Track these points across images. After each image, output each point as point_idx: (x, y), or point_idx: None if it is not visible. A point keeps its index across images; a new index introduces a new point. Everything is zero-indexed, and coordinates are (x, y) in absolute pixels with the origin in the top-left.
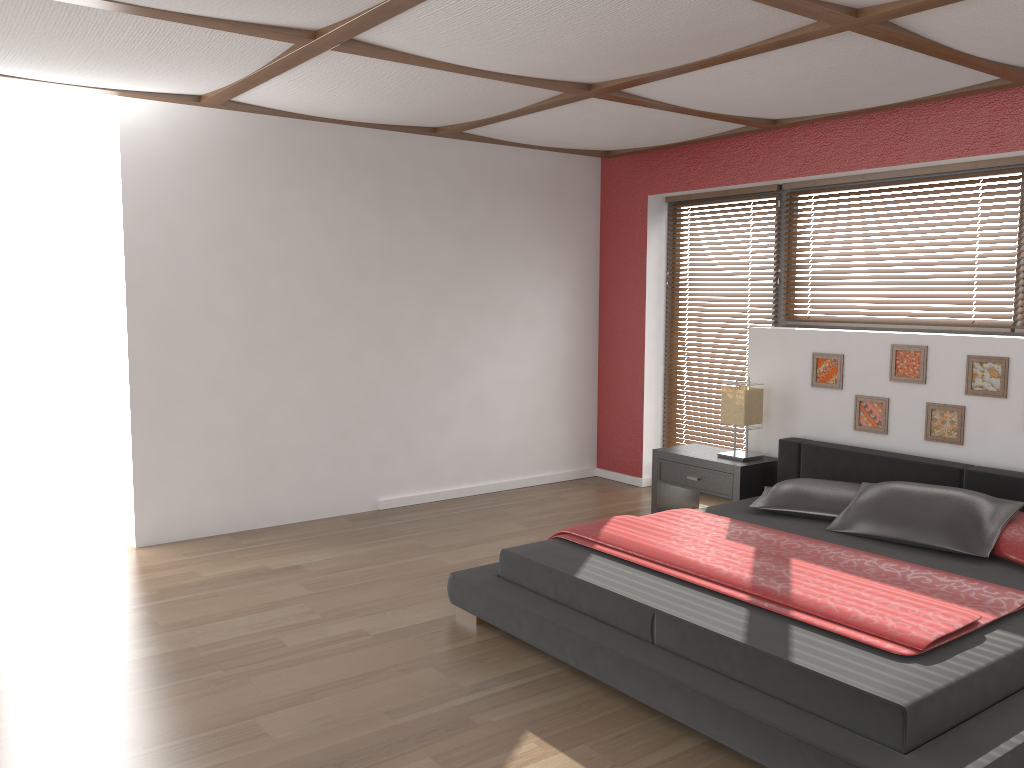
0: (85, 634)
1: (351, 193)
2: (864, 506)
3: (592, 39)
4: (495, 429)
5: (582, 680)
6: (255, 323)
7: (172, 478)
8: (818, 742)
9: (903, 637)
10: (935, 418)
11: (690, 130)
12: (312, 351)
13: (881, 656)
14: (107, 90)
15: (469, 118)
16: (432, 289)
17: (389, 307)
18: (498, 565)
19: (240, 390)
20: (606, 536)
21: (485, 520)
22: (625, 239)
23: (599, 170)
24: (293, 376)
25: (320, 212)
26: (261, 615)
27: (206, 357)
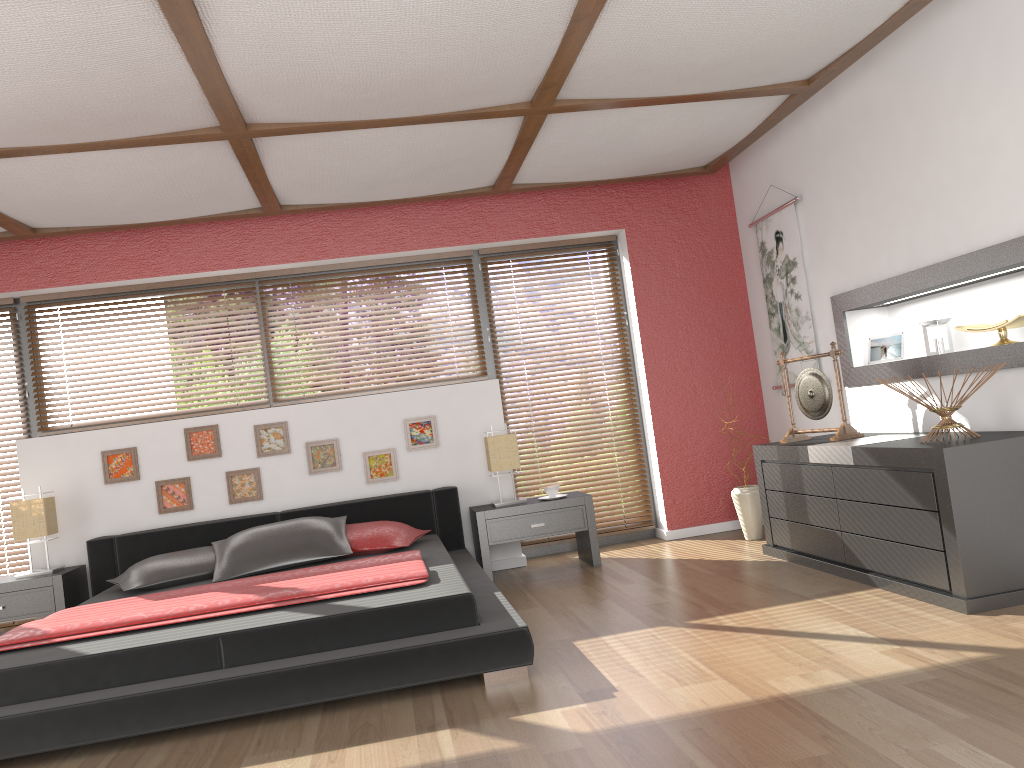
0: None
1: None
2: (240, 551)
3: (40, 93)
4: None
5: (151, 745)
6: None
7: None
8: (436, 640)
9: (410, 575)
10: (236, 483)
11: None
12: None
13: (410, 589)
14: None
15: None
16: None
17: None
18: None
19: None
20: (58, 629)
21: None
22: None
23: None
24: None
25: None
26: None
27: None
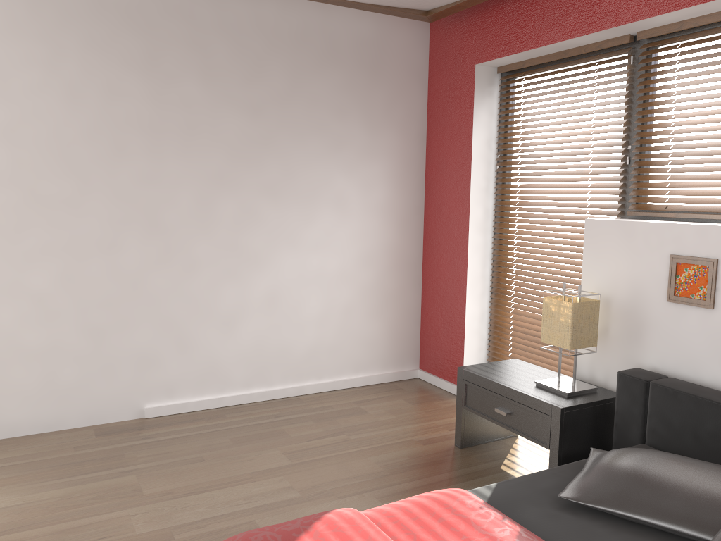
0: None
1: (104, 51)
2: None
3: None
4: (295, 327)
5: None
6: None
7: None
8: None
9: None
10: None
11: None
12: (52, 236)
13: None
14: None
15: None
16: (214, 168)
17: (157, 188)
18: None
19: None
20: None
21: (249, 444)
22: (451, 117)
23: (427, 42)
24: (26, 265)
25: (61, 72)
26: None
27: None
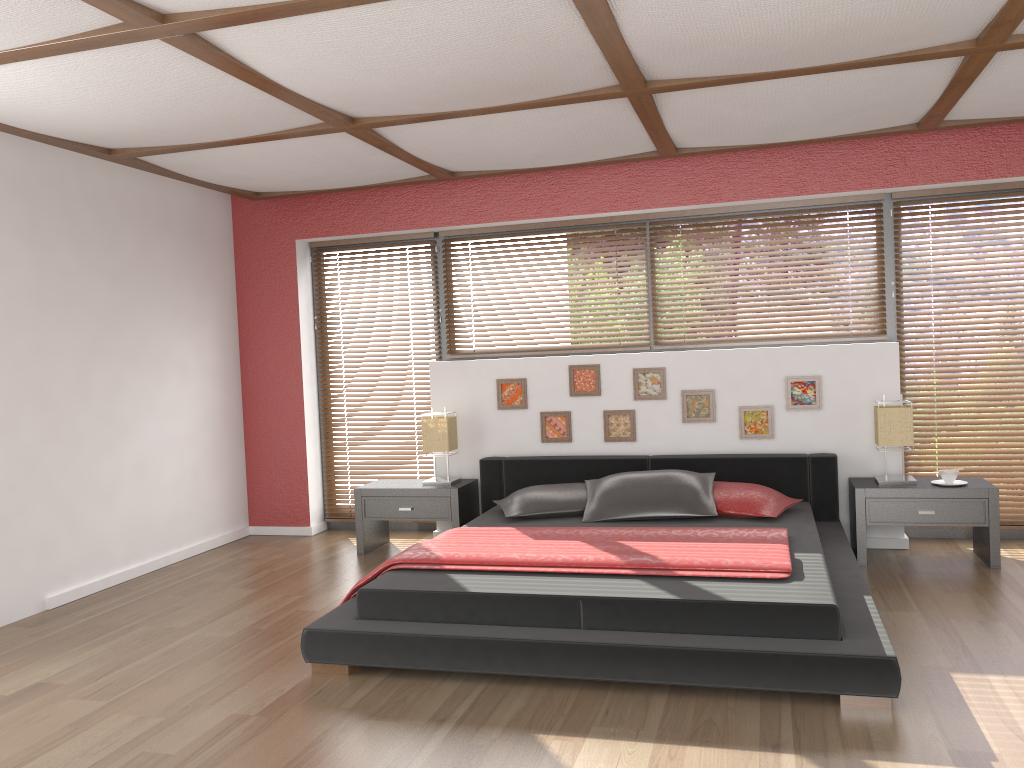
0: None
1: None
2: (609, 496)
3: (458, 72)
4: (159, 495)
5: (514, 685)
6: None
7: None
8: (790, 650)
9: (772, 566)
10: (611, 422)
11: (380, 175)
12: None
13: (770, 583)
14: None
15: (183, 141)
16: (88, 337)
17: (45, 359)
18: (339, 611)
19: None
20: (448, 556)
21: (198, 592)
22: (270, 284)
23: (231, 213)
24: None
25: None
26: (81, 739)
27: None
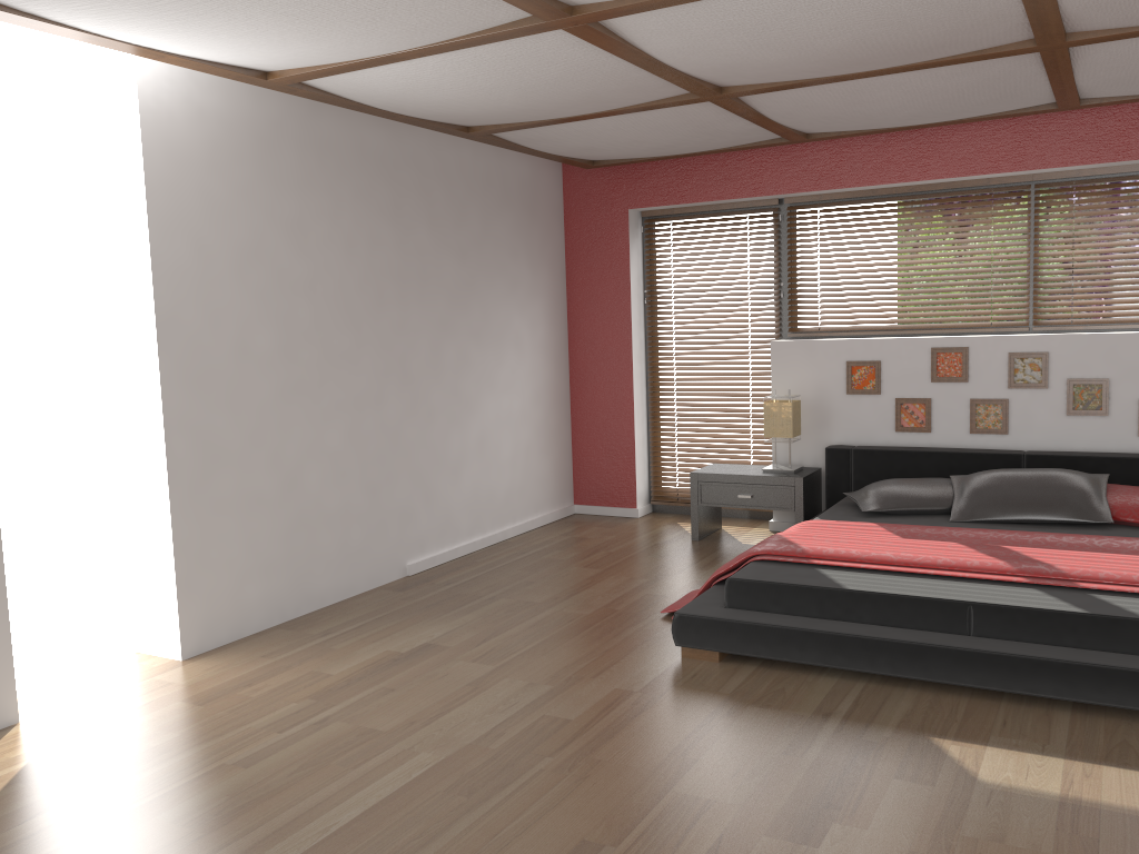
0: (310, 760)
1: (367, 201)
2: (981, 495)
3: (857, 41)
4: (497, 471)
5: (896, 687)
6: (287, 360)
7: (215, 564)
8: None
9: None
10: (979, 412)
11: (729, 141)
12: (341, 392)
13: None
14: (175, 56)
15: (543, 117)
16: (440, 314)
17: (405, 336)
18: (705, 598)
19: (276, 445)
20: (814, 550)
21: (543, 569)
22: (600, 256)
23: (561, 182)
24: (325, 424)
25: (340, 223)
26: (483, 698)
27: (242, 406)
